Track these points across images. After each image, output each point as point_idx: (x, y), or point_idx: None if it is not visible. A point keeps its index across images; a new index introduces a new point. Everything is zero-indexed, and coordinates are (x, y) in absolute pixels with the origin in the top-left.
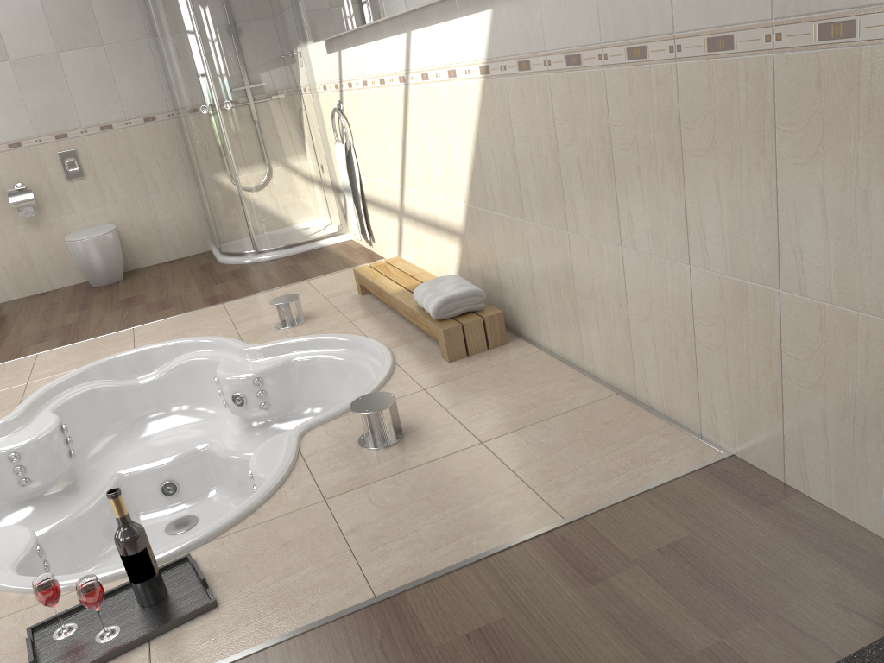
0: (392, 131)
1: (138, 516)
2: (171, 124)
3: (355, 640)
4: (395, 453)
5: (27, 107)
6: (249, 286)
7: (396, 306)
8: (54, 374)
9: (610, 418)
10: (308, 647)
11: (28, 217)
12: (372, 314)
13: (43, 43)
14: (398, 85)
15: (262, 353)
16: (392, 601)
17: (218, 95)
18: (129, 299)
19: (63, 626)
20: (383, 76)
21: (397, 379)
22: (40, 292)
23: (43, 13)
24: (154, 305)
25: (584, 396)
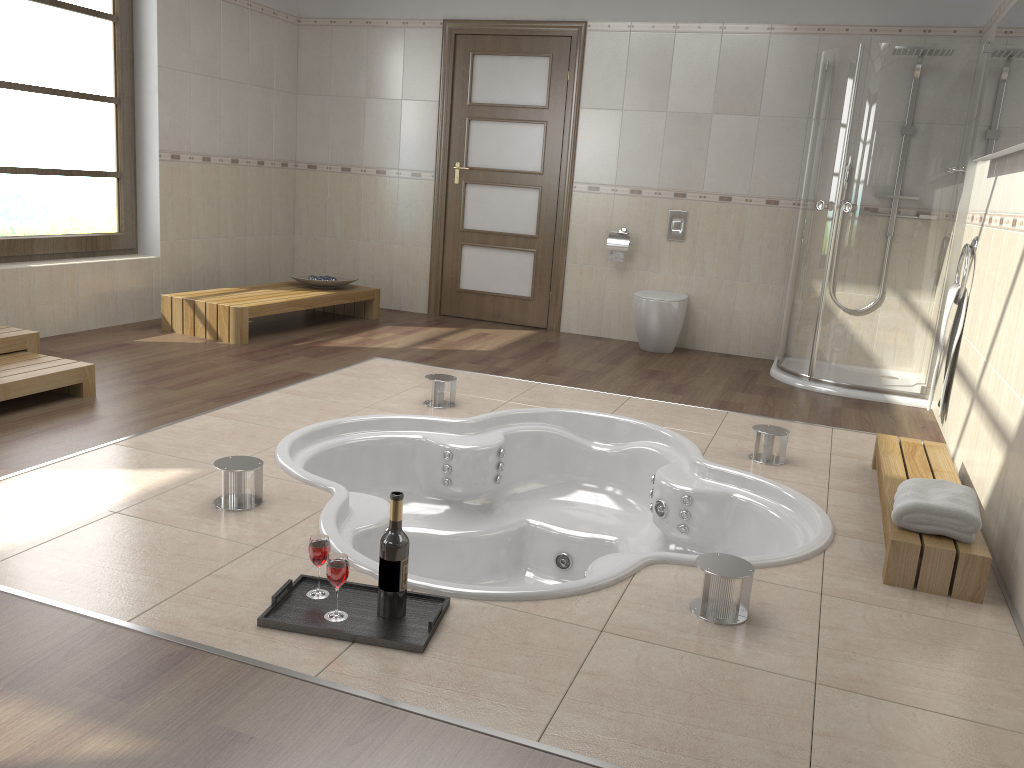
0: (1001, 288)
1: (526, 571)
2: (791, 214)
3: (476, 763)
4: (714, 634)
5: (661, 159)
6: (769, 407)
7: (880, 493)
8: (532, 404)
9: (1012, 762)
10: (439, 737)
11: (618, 262)
12: (859, 492)
13: (703, 102)
14: (1023, 230)
15: (709, 473)
16: (544, 757)
17: (842, 194)
18: (655, 371)
19: (318, 588)
20: (1017, 216)
21: (805, 567)
22: (596, 335)
23: (715, 73)
24: (669, 386)
25: (1007, 716)
